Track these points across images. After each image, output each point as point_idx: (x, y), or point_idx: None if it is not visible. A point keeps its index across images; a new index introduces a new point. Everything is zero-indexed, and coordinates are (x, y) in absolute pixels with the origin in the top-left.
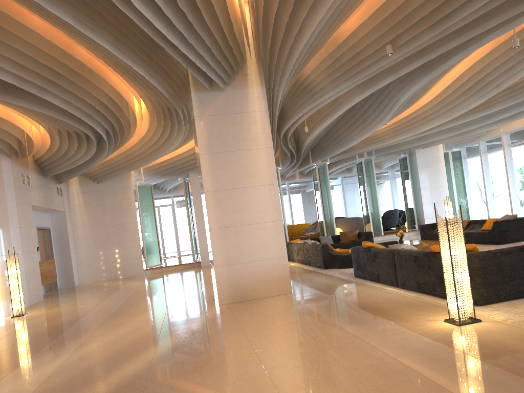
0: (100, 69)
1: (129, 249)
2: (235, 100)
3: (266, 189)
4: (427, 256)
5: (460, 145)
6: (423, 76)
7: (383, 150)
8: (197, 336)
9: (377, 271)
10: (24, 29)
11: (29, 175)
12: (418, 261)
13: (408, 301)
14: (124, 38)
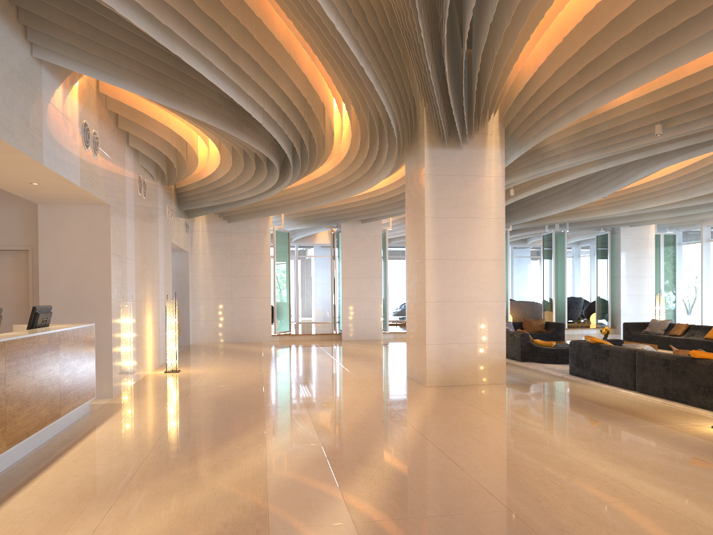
0: (329, 110)
1: (257, 308)
2: (471, 160)
3: (492, 264)
4: (682, 360)
5: (676, 227)
6: (677, 155)
7: (580, 222)
8: (440, 414)
9: (607, 371)
10: (294, 72)
11: (171, 206)
12: (669, 365)
13: (656, 406)
14: (396, 93)
